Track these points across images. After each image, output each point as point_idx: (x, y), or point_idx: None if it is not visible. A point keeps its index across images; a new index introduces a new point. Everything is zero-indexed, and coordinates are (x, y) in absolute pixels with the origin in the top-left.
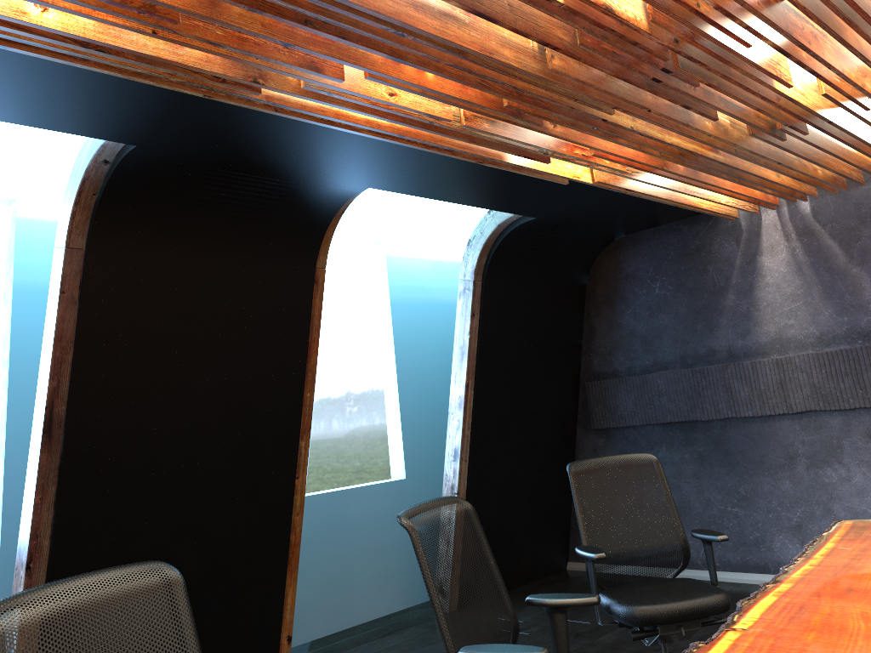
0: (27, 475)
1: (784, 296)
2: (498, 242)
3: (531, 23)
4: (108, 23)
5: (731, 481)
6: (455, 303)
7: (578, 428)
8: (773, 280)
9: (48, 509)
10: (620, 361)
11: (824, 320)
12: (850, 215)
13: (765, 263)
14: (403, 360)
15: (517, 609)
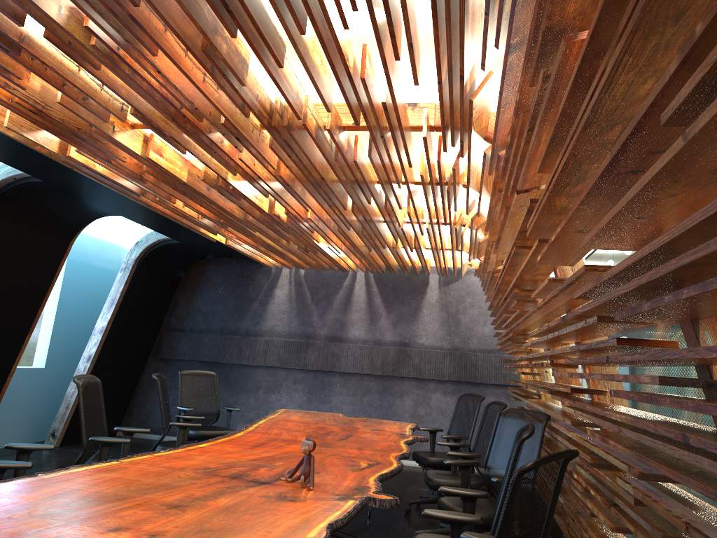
0: None
1: (280, 310)
2: (154, 248)
3: (252, 209)
4: (121, 176)
5: (226, 395)
6: (99, 268)
7: (150, 356)
8: (278, 301)
9: None
10: (187, 324)
11: (293, 326)
12: (318, 281)
13: (277, 292)
14: (63, 296)
15: None
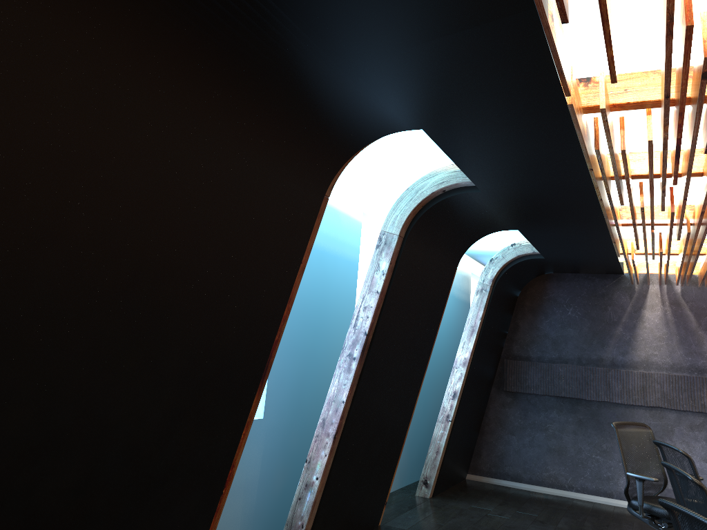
0: (336, 376)
1: (654, 336)
2: (511, 265)
3: None
4: (650, 177)
5: (598, 440)
6: None
7: (493, 388)
8: (649, 325)
9: (350, 401)
10: (533, 351)
11: (676, 356)
12: (703, 300)
13: (646, 314)
14: None
15: (474, 501)
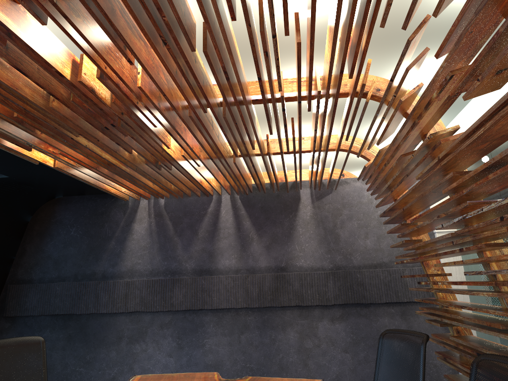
0: None
1: (140, 246)
2: None
3: (47, 81)
4: None
5: (83, 352)
6: None
7: None
8: (137, 237)
9: None
10: (36, 273)
11: (156, 262)
12: (181, 210)
13: (135, 227)
14: None
15: None
